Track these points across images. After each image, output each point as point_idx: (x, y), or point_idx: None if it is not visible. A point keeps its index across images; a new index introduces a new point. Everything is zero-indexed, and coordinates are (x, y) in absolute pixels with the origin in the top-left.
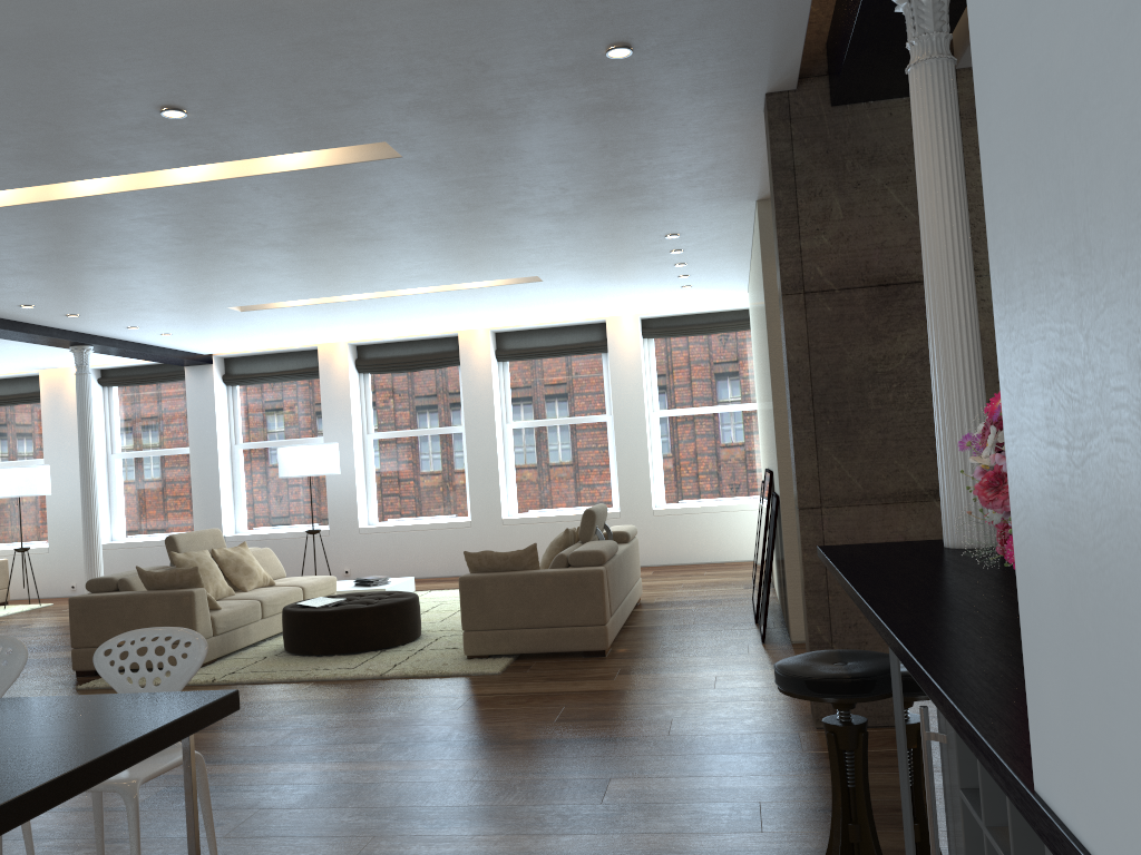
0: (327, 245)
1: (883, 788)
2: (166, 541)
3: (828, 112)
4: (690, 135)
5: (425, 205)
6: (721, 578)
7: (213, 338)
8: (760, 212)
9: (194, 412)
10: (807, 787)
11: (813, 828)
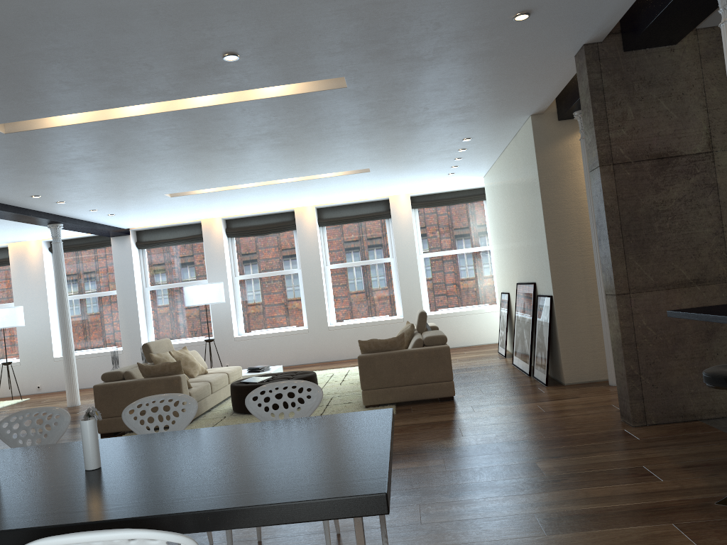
0: (258, 149)
1: (709, 453)
2: (143, 347)
3: (622, 55)
4: (523, 71)
5: (337, 120)
6: (478, 354)
7: (139, 217)
8: (533, 122)
9: (118, 267)
10: (663, 456)
11: (692, 476)
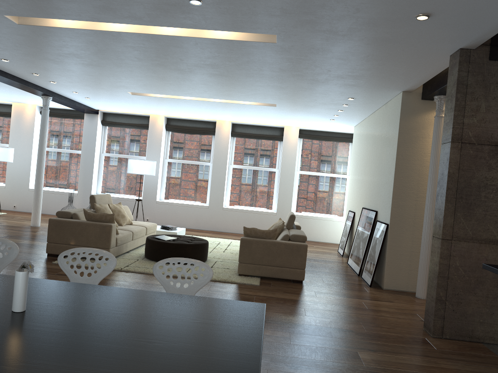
0: (200, 74)
1: None
2: (90, 197)
3: (487, 62)
4: (408, 59)
5: (262, 65)
6: (323, 249)
7: (106, 103)
8: (403, 96)
9: (86, 135)
10: (454, 369)
11: None
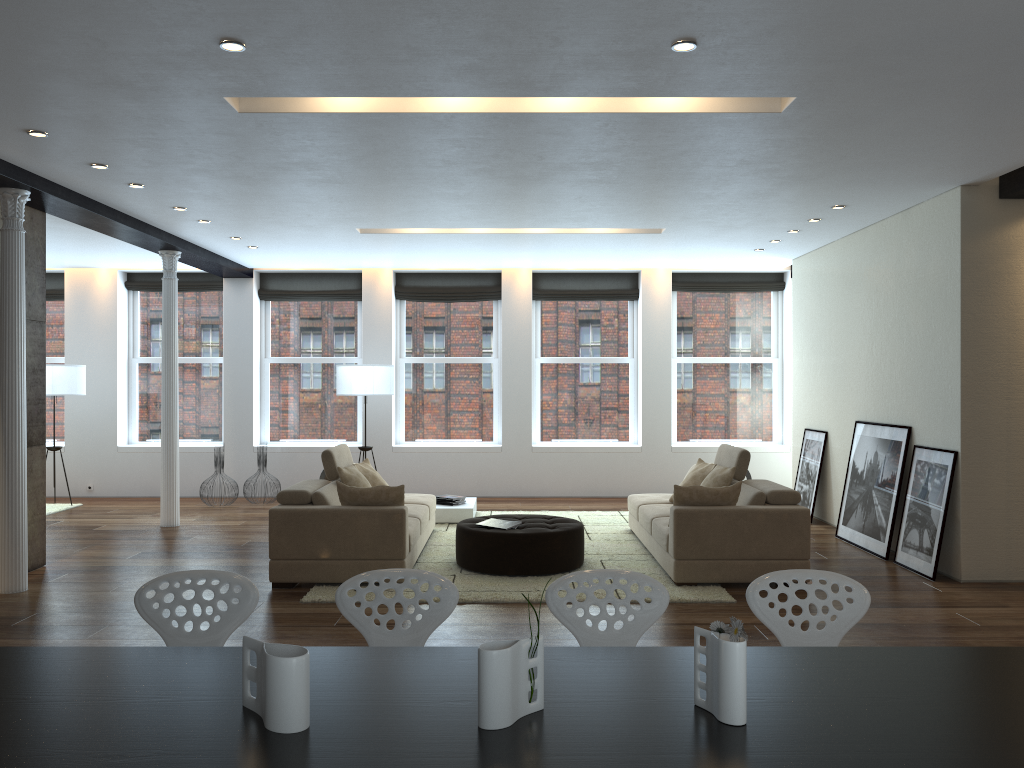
0: (556, 182)
1: None
2: (323, 455)
3: None
4: None
5: (708, 157)
6: None
7: (285, 255)
8: (963, 195)
9: (230, 323)
10: None
11: None
